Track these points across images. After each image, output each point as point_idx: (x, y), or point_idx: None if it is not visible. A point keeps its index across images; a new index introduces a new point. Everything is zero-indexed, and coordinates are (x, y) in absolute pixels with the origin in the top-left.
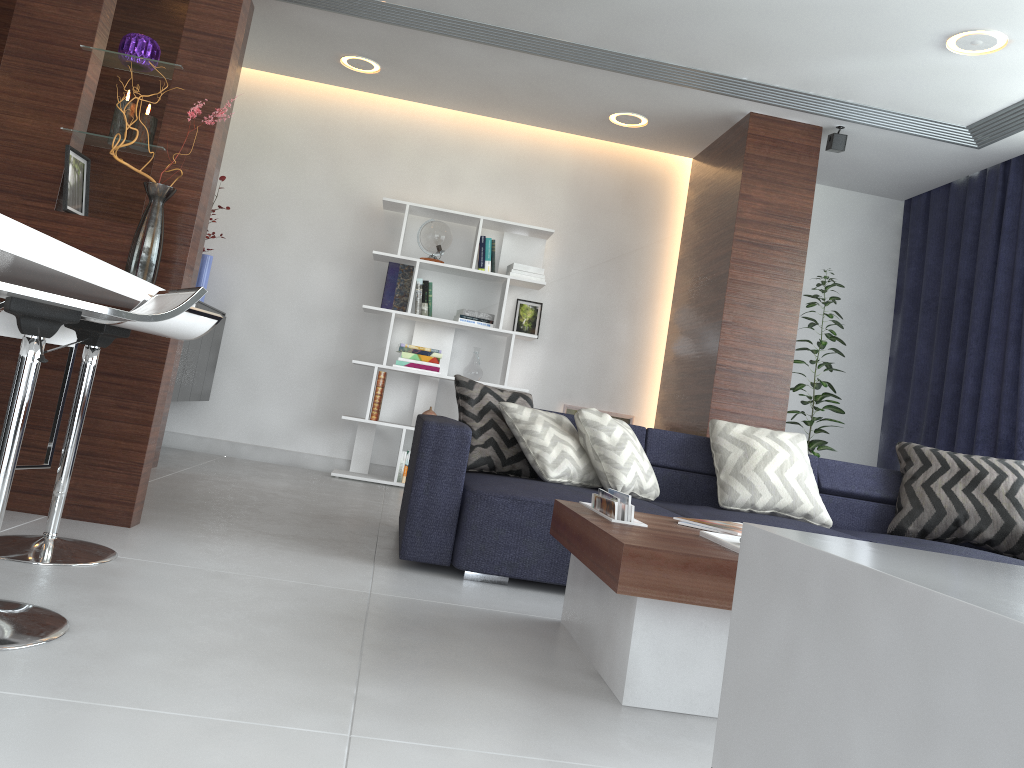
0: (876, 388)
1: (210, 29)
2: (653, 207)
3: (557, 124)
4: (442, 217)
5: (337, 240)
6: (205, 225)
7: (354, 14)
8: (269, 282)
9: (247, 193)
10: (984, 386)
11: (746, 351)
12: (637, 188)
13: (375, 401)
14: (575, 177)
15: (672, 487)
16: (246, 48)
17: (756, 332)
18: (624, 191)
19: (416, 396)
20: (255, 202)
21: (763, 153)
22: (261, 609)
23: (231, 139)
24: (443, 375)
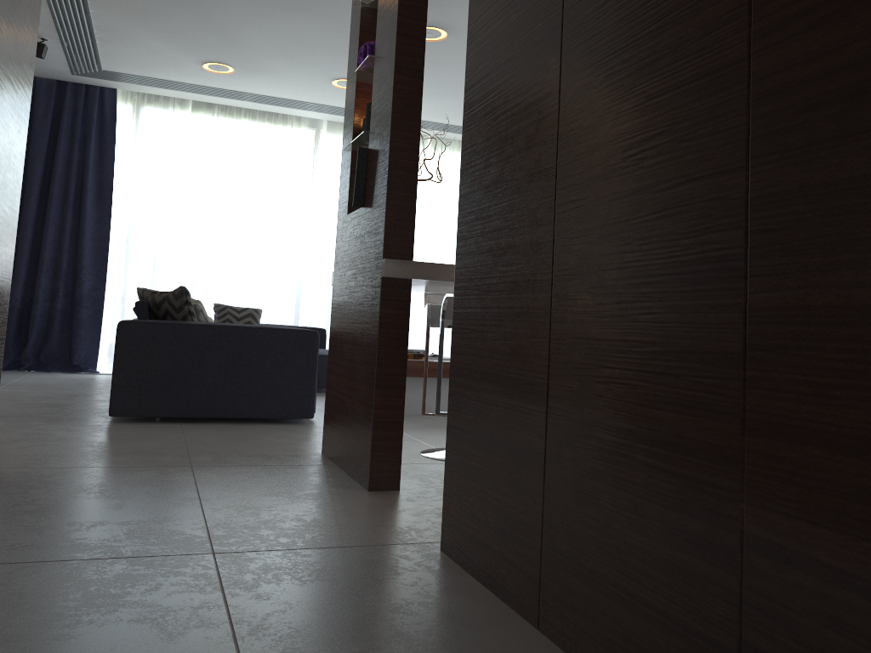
0: None
1: None
2: None
3: None
4: None
5: None
6: None
7: None
8: None
9: None
10: (49, 235)
11: None
12: None
13: None
14: None
15: None
16: None
17: None
18: None
19: None
20: None
21: None
22: None
23: None
24: None
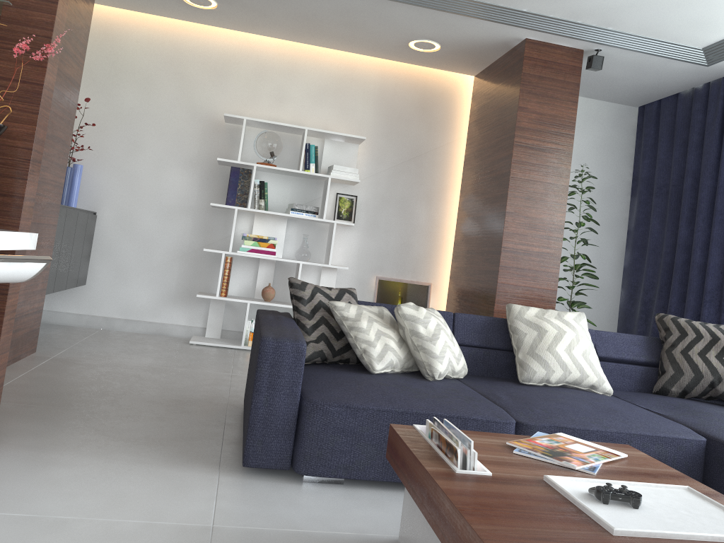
0: (618, 255)
1: None
2: (443, 116)
3: (366, 50)
4: (274, 128)
5: (187, 149)
6: (67, 144)
7: None
8: (132, 185)
9: (110, 111)
10: (711, 257)
11: (525, 235)
12: (430, 101)
13: (224, 281)
14: (381, 93)
15: (476, 363)
16: None
17: (533, 220)
18: (420, 103)
19: (257, 274)
20: (117, 119)
21: (536, 72)
22: None
23: (94, 66)
24: (279, 258)
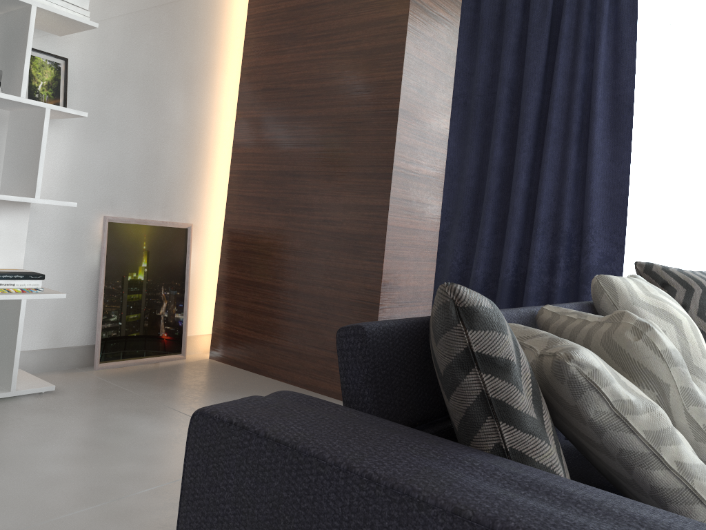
0: None
1: None
2: None
3: None
4: None
5: None
6: None
7: None
8: None
9: None
10: (545, 182)
11: (416, 149)
12: None
13: None
14: None
15: None
16: None
17: (423, 125)
18: None
19: None
20: None
21: None
22: None
23: None
24: None
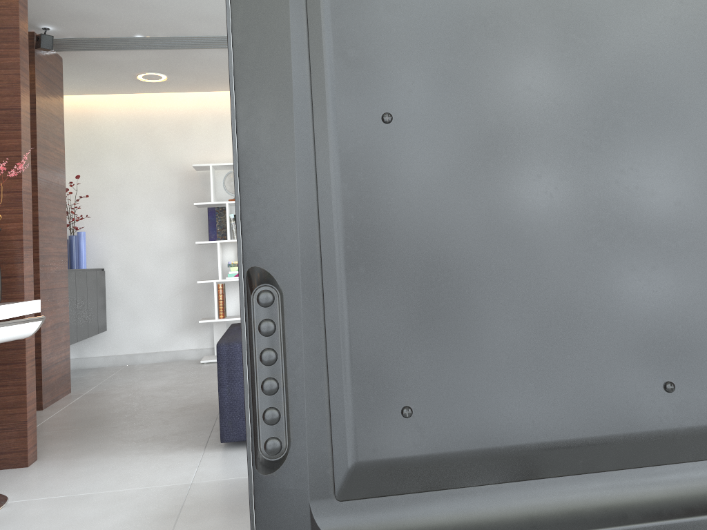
0: None
1: (1, 105)
2: None
3: None
4: None
5: (169, 200)
6: (64, 220)
7: (132, 48)
8: (129, 239)
9: (99, 182)
10: None
11: None
12: None
13: (220, 305)
14: None
15: None
16: (70, 83)
17: None
18: None
19: None
20: (106, 187)
21: None
22: (101, 527)
23: (79, 147)
24: None
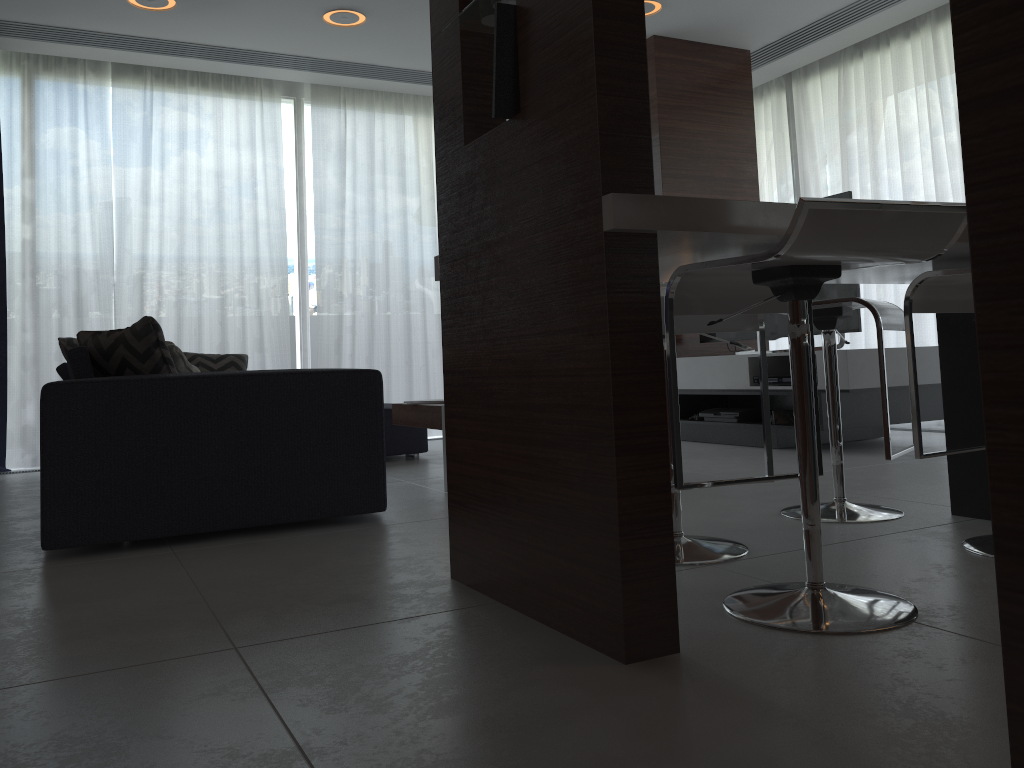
0: None
1: None
2: None
3: None
4: None
5: None
6: None
7: None
8: None
9: None
10: None
11: None
12: None
13: None
14: None
15: None
16: None
17: None
18: None
19: None
20: None
21: None
22: None
23: None
24: None
